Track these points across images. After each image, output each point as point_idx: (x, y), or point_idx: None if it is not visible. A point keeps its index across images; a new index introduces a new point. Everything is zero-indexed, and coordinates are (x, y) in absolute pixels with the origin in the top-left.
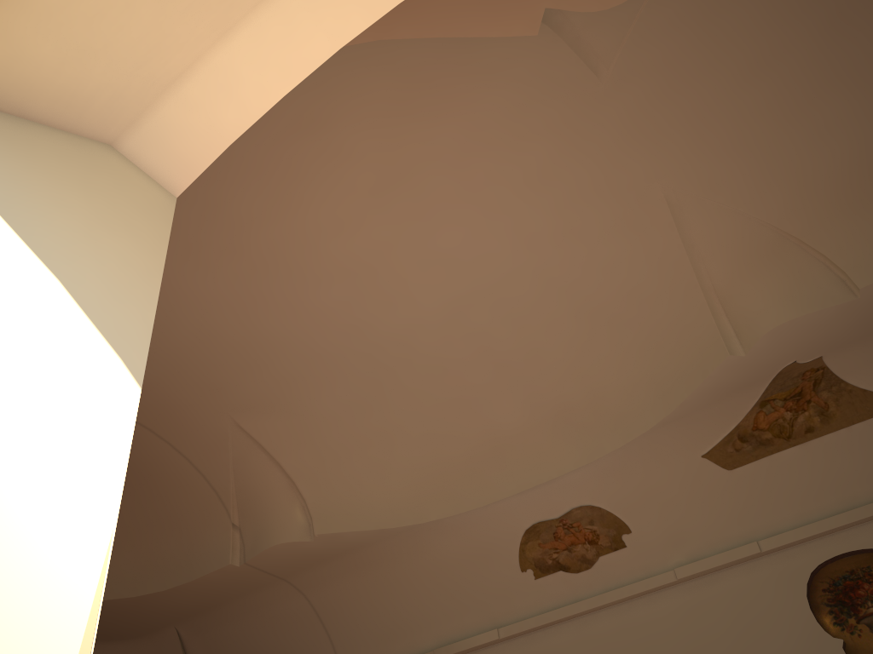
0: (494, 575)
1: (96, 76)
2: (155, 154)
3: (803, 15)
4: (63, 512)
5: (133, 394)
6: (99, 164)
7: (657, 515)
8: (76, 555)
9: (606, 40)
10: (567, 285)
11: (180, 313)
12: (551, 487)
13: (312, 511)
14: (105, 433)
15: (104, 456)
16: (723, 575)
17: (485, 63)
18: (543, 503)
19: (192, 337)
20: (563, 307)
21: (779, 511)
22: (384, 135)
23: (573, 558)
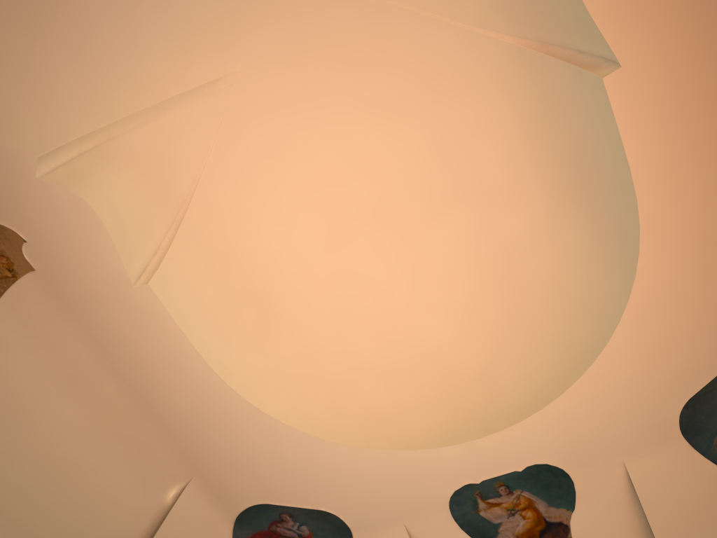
0: None
1: None
2: None
3: (401, 184)
4: None
5: None
6: None
7: None
8: None
9: None
10: None
11: None
12: None
13: None
14: None
15: None
16: None
17: None
18: None
19: None
20: None
21: None
22: None
23: None
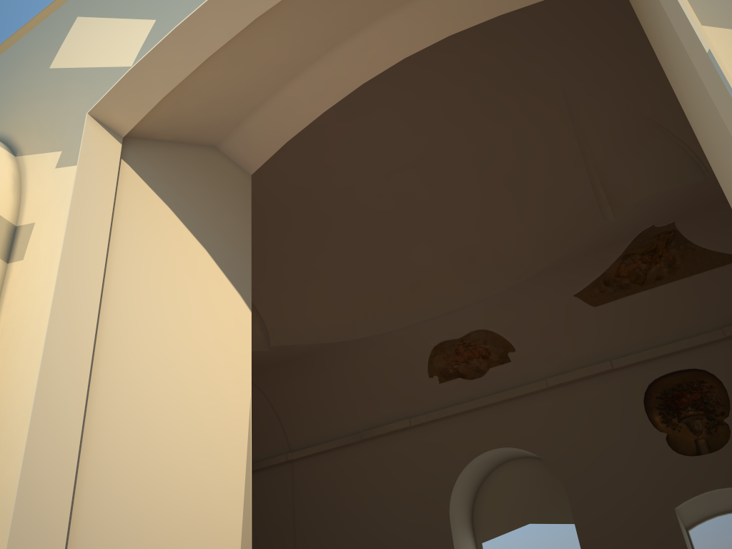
0: (408, 379)
1: (216, 113)
2: (241, 150)
3: None
4: (229, 389)
5: (248, 315)
6: (212, 163)
7: (536, 339)
8: (237, 413)
9: None
10: (477, 158)
11: None
12: (455, 315)
13: (268, 328)
14: (239, 342)
15: (241, 355)
16: (582, 384)
17: None
18: (448, 327)
19: None
20: (473, 175)
21: (629, 338)
22: None
23: (469, 368)
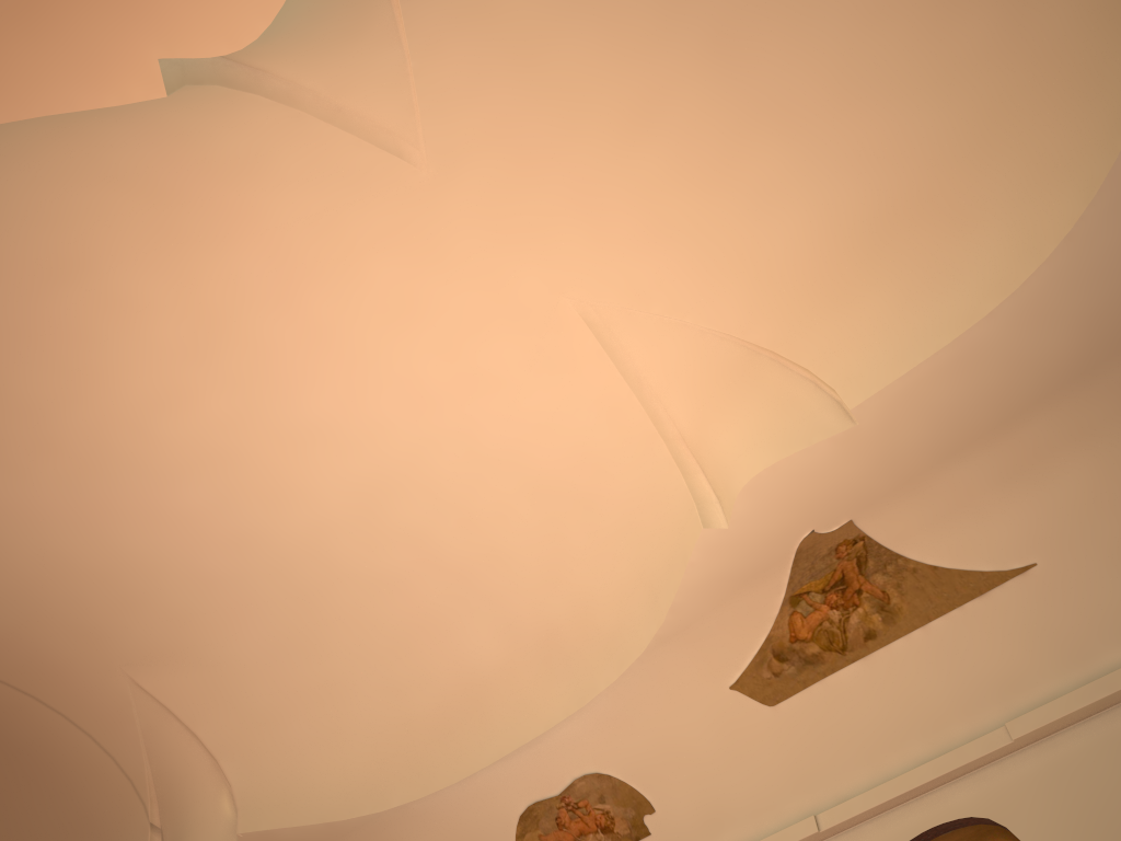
0: None
1: None
2: None
3: (668, 42)
4: None
5: None
6: None
7: (686, 783)
8: None
9: (387, 109)
10: (504, 454)
11: (7, 535)
12: (541, 748)
13: (238, 800)
14: None
15: None
16: None
17: (235, 159)
18: (537, 774)
19: (38, 566)
20: (511, 486)
21: (847, 765)
22: (169, 273)
23: None
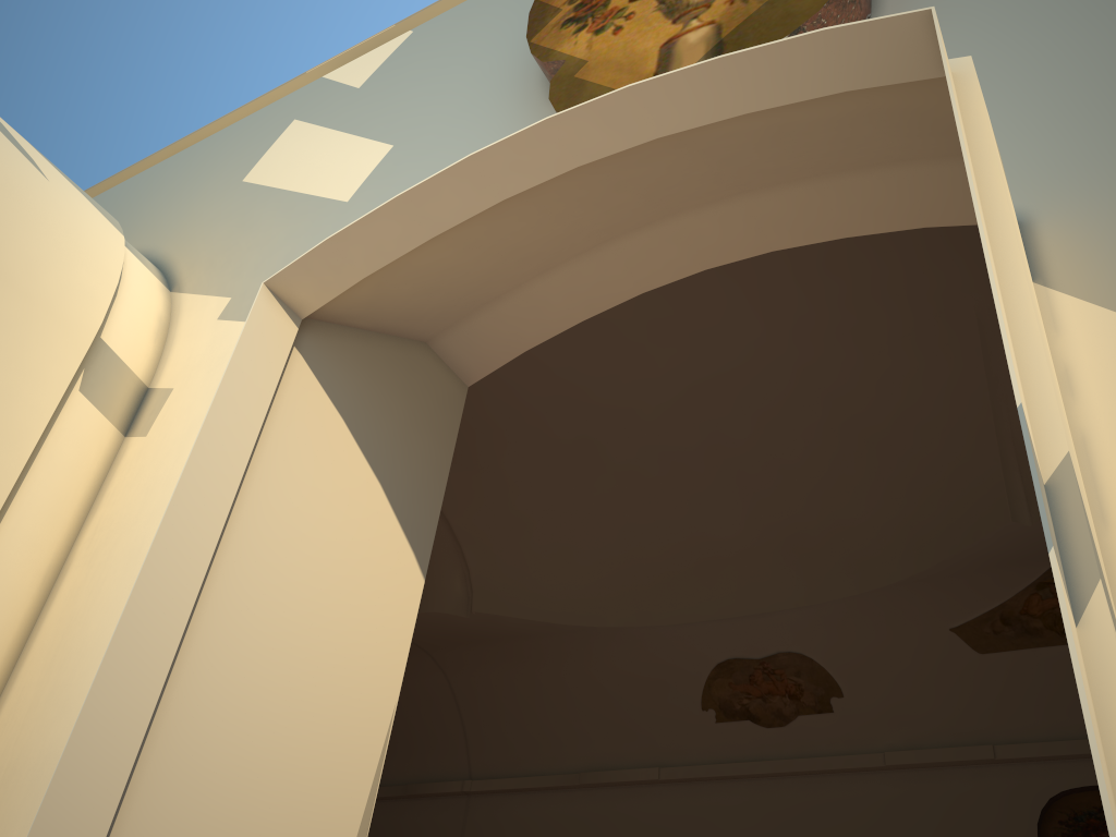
0: (669, 706)
1: (434, 301)
2: (460, 352)
3: None
4: (368, 686)
5: (419, 585)
6: (416, 364)
7: (879, 685)
8: (372, 721)
9: None
10: (832, 392)
11: None
12: (758, 622)
13: (474, 584)
14: (398, 620)
15: (396, 640)
16: (942, 774)
17: None
18: (745, 638)
19: None
20: (821, 416)
21: (1030, 716)
22: None
23: (766, 709)
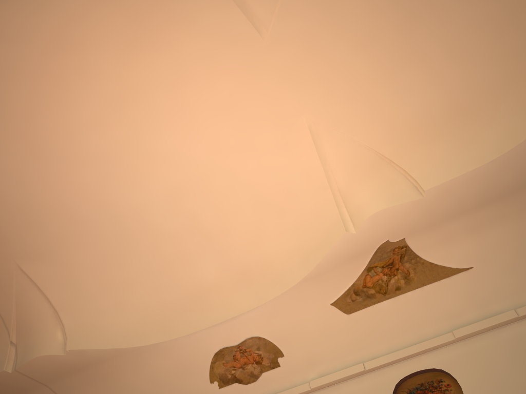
0: (192, 385)
1: None
2: None
3: (388, 13)
4: None
5: None
6: None
7: (301, 344)
8: None
9: (264, 8)
10: (248, 183)
11: None
12: (233, 323)
13: (67, 333)
14: None
15: None
16: (340, 386)
17: (184, 13)
18: (227, 334)
19: None
20: (245, 199)
21: (378, 343)
22: (120, 61)
23: (245, 373)
